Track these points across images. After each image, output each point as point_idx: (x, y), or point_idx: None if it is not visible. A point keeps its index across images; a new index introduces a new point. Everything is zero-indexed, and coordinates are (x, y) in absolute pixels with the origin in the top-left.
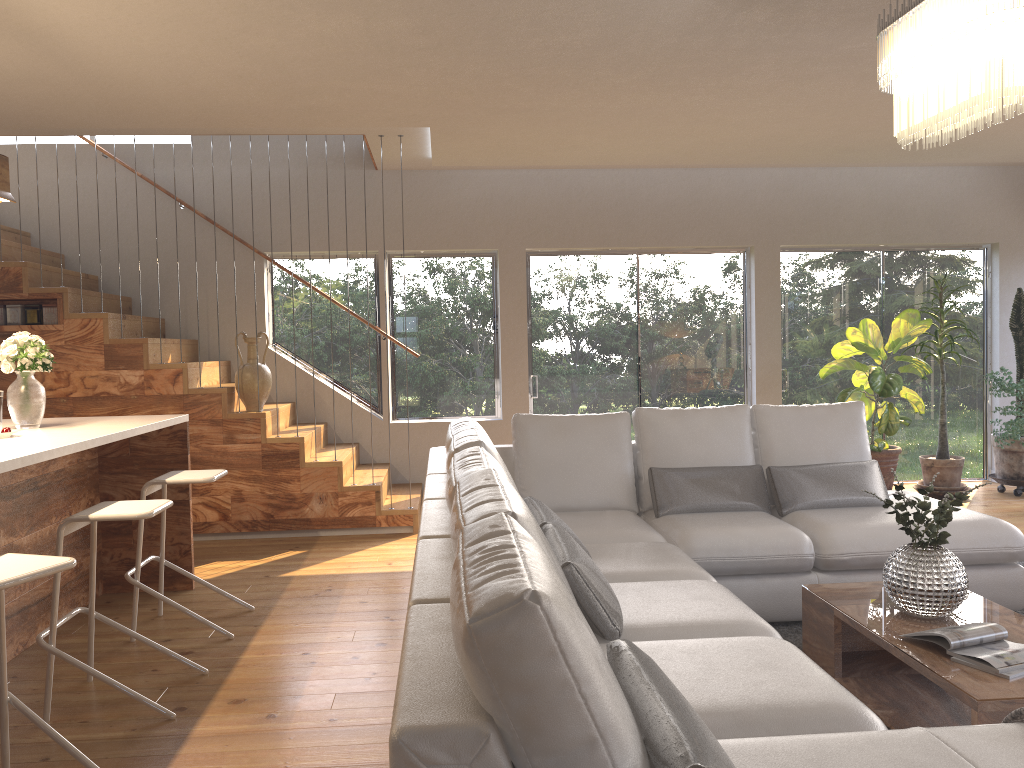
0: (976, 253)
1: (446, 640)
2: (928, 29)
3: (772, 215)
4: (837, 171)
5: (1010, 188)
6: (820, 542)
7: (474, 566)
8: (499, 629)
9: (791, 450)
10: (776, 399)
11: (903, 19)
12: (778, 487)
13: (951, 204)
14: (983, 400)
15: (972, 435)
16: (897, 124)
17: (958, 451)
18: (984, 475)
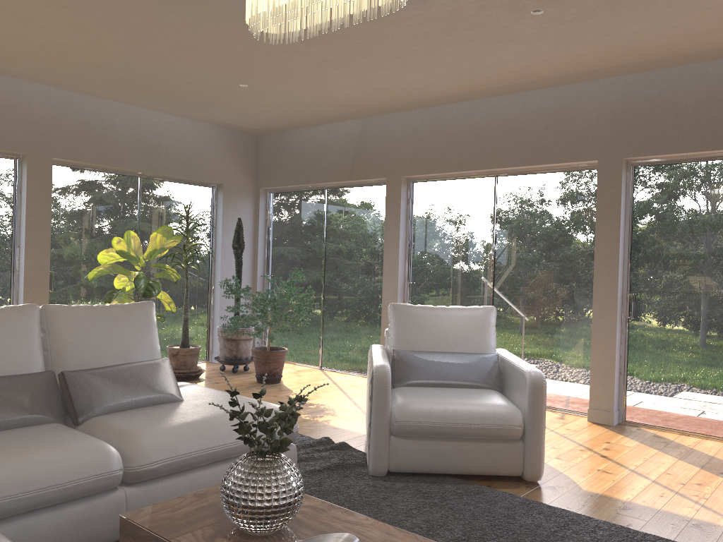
0: (207, 189)
1: None
2: None
3: (47, 129)
4: (107, 103)
5: (231, 145)
6: (129, 453)
7: None
8: None
9: (86, 352)
10: (44, 299)
11: None
12: (74, 393)
13: (193, 149)
14: (208, 301)
15: (200, 327)
16: (253, 6)
17: (190, 340)
18: (207, 357)
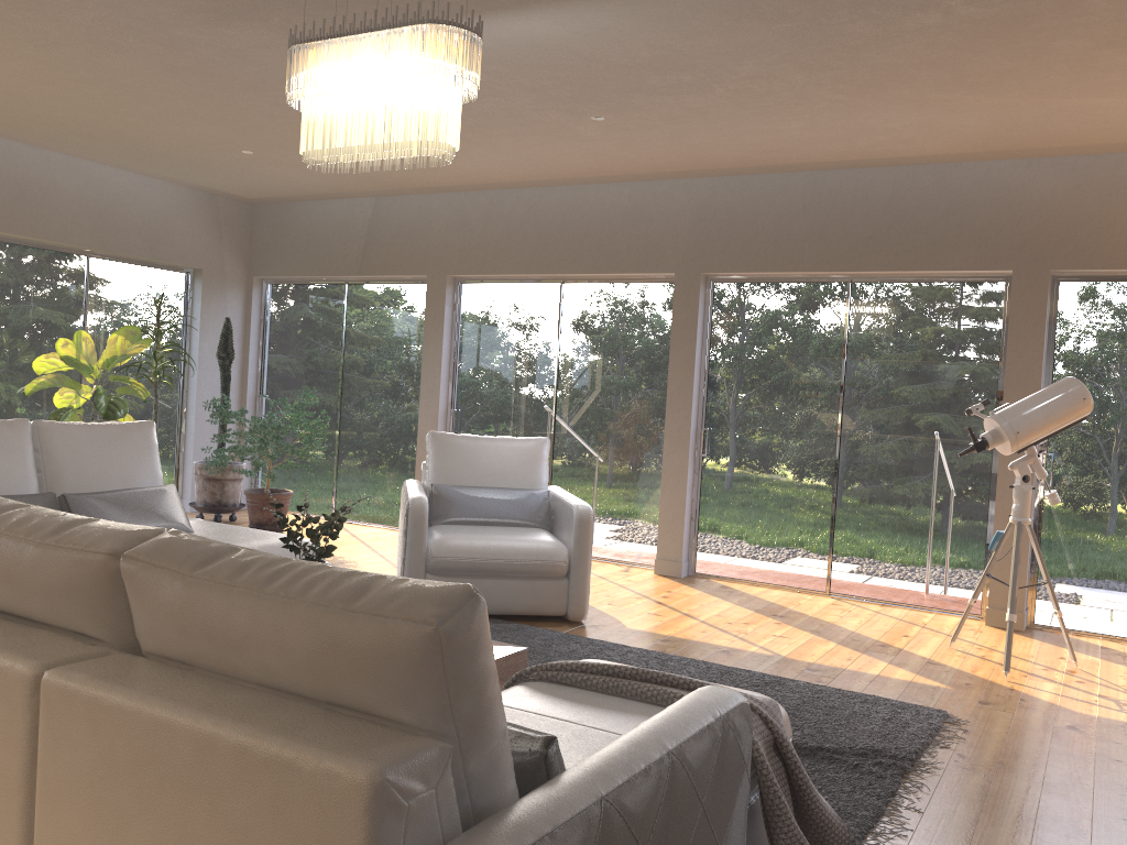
0: (180, 276)
1: (205, 690)
2: (366, 63)
3: None
4: (47, 154)
5: (216, 217)
6: None
7: (288, 583)
8: (468, 628)
9: (84, 475)
10: None
11: (333, 42)
12: None
13: (163, 220)
14: (178, 428)
15: (166, 464)
16: (309, 141)
17: None
18: None
